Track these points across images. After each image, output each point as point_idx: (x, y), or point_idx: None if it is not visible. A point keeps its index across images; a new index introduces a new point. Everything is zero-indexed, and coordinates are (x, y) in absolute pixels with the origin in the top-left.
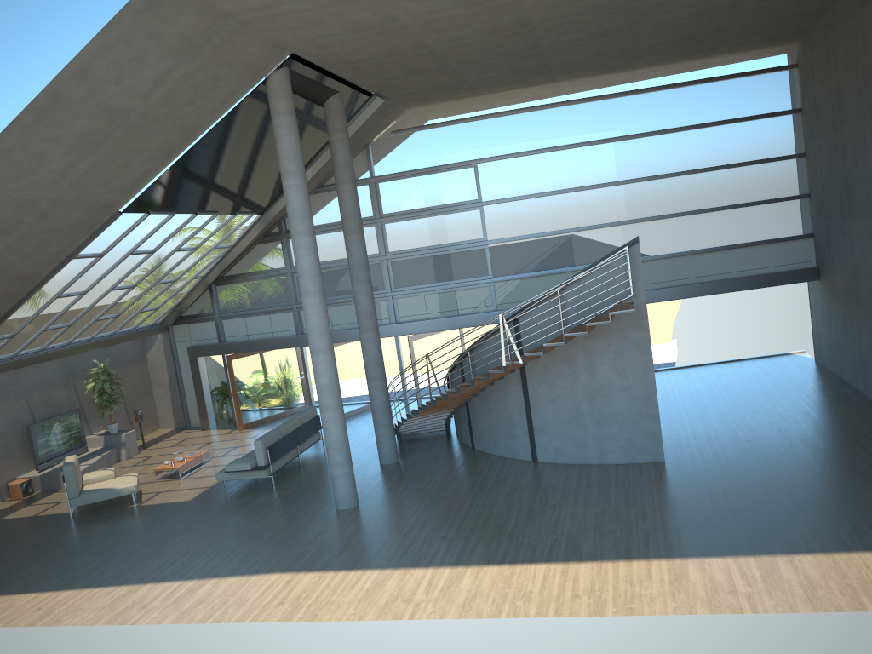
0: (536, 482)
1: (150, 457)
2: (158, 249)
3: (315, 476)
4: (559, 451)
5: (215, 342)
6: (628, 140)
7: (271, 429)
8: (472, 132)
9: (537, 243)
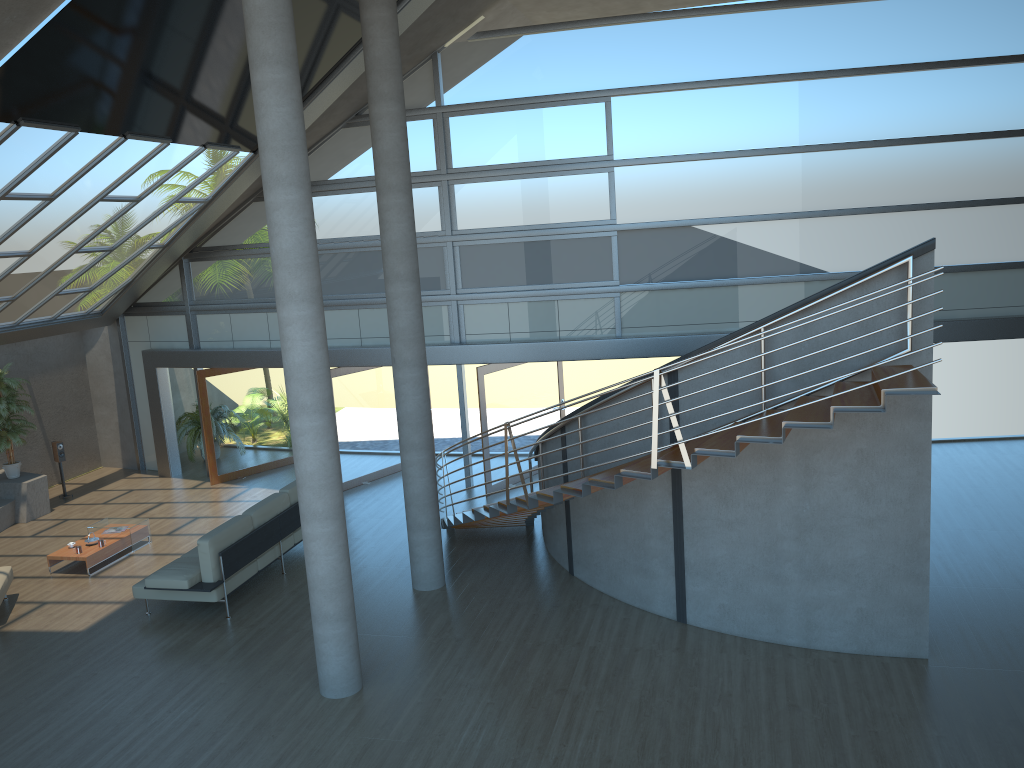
0: (690, 679)
1: (63, 522)
2: (63, 195)
3: (301, 602)
4: (728, 614)
5: (185, 348)
6: (862, 75)
7: (258, 488)
8: (607, 43)
9: (696, 235)
